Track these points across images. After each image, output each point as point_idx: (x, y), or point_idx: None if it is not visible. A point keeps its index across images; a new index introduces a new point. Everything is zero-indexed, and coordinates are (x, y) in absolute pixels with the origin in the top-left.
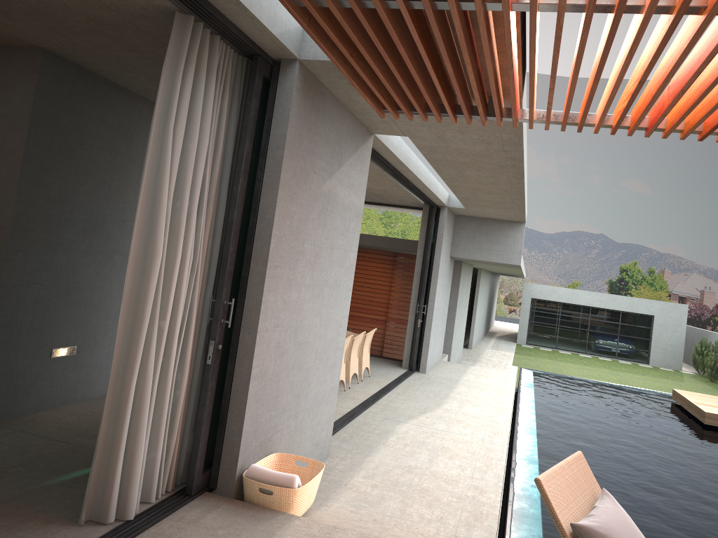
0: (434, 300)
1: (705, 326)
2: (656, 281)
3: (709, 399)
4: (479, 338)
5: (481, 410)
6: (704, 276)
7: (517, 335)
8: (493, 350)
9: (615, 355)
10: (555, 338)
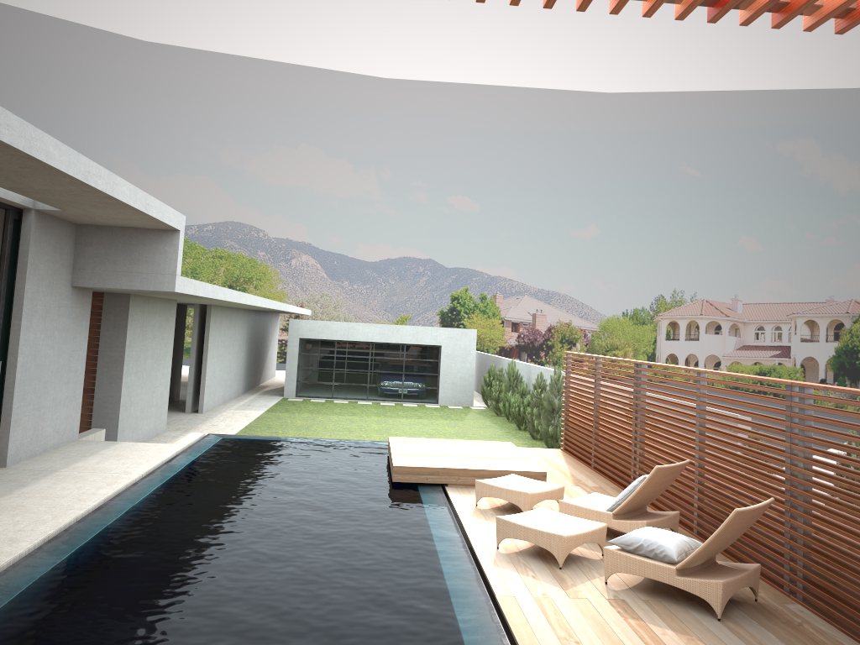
0: (17, 354)
1: (538, 352)
2: (489, 307)
3: (422, 445)
4: (230, 397)
5: (19, 521)
6: (535, 298)
7: (285, 387)
8: (237, 411)
9: (401, 397)
10: (331, 384)
